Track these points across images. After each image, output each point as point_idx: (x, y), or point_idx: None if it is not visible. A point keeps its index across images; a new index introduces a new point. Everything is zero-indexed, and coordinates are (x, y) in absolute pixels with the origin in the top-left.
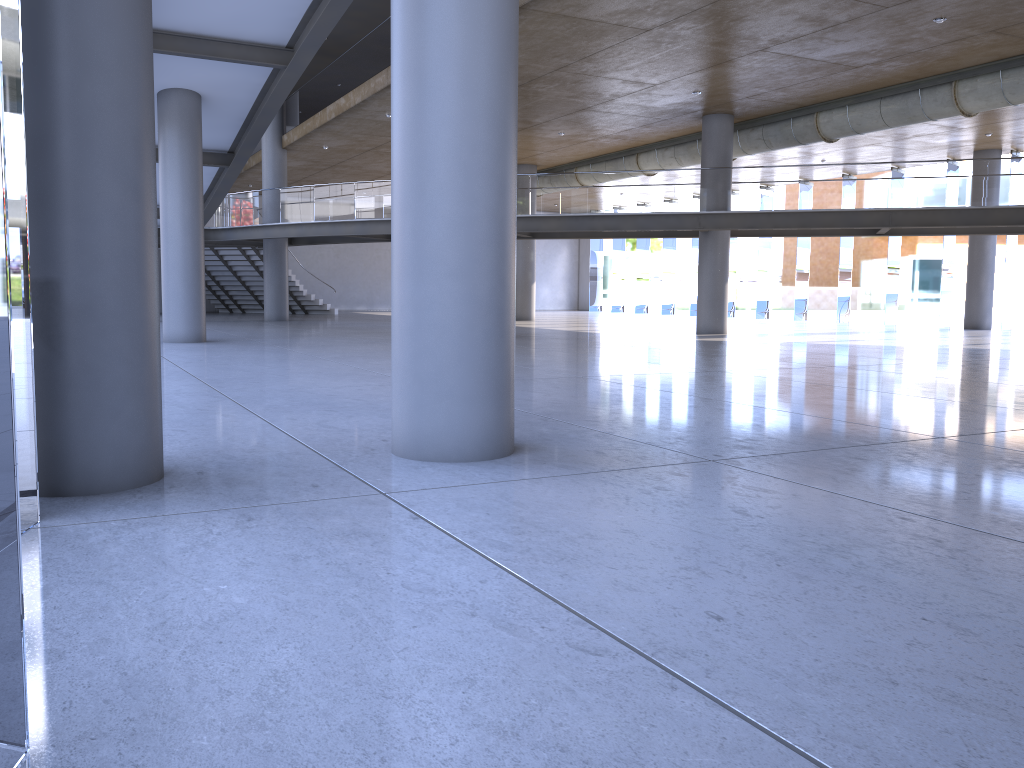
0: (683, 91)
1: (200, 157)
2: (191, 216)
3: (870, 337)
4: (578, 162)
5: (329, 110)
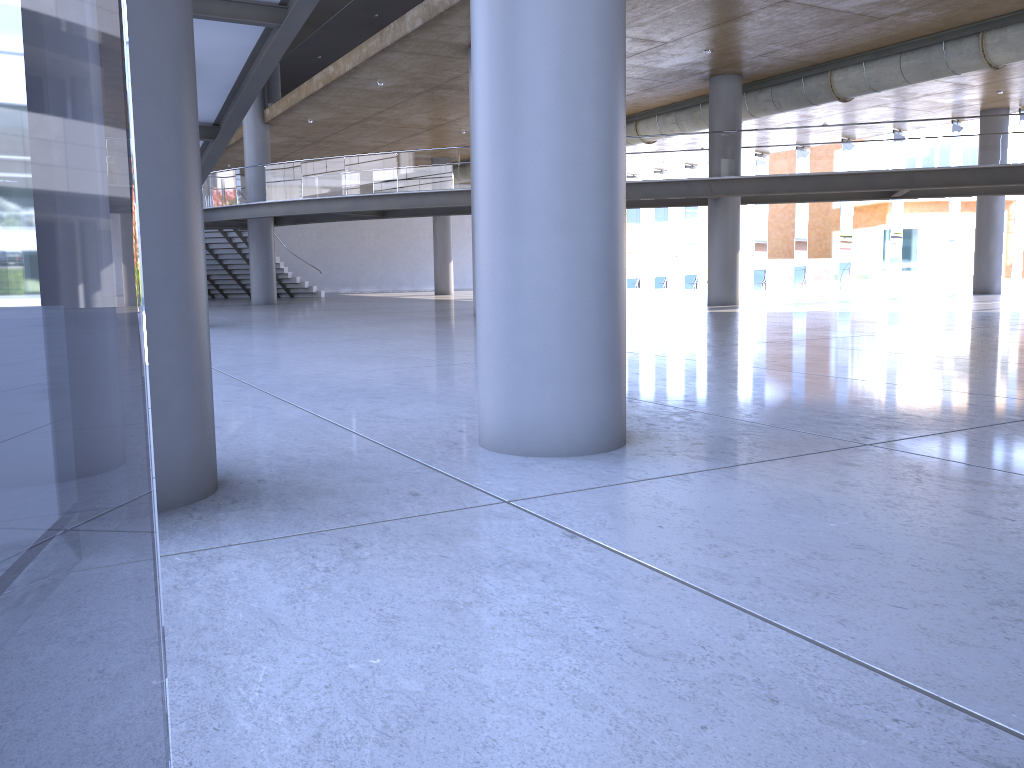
0: (694, 49)
1: None
2: None
3: (888, 304)
4: None
5: (316, 80)
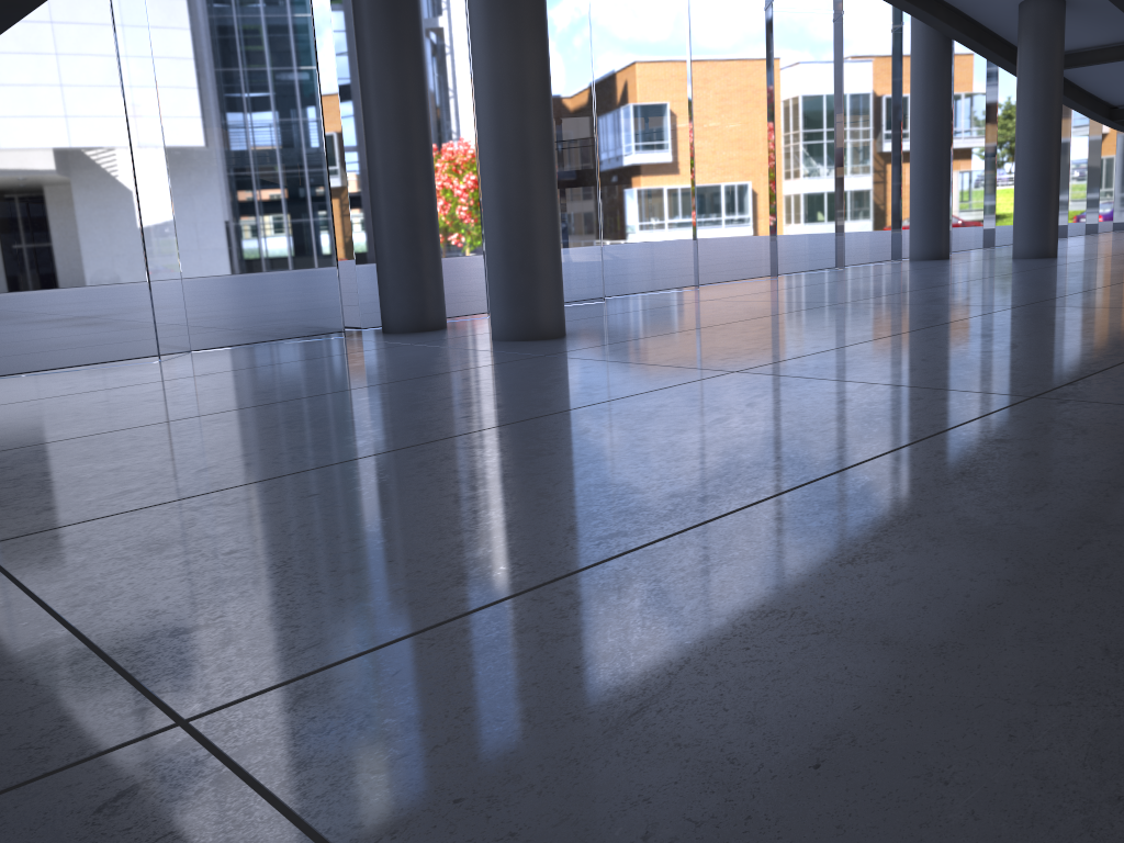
0: None
1: (1053, 64)
2: (1036, 129)
3: None
4: None
5: None
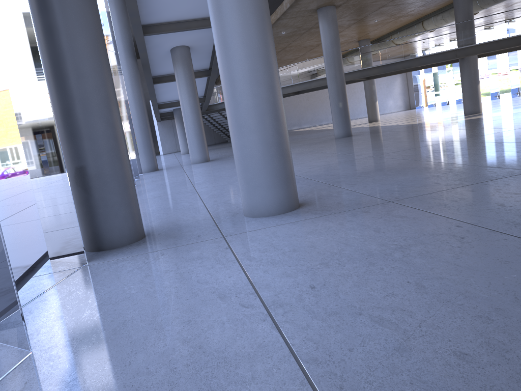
0: None
1: (193, 76)
2: (193, 104)
3: None
4: (391, 32)
5: None
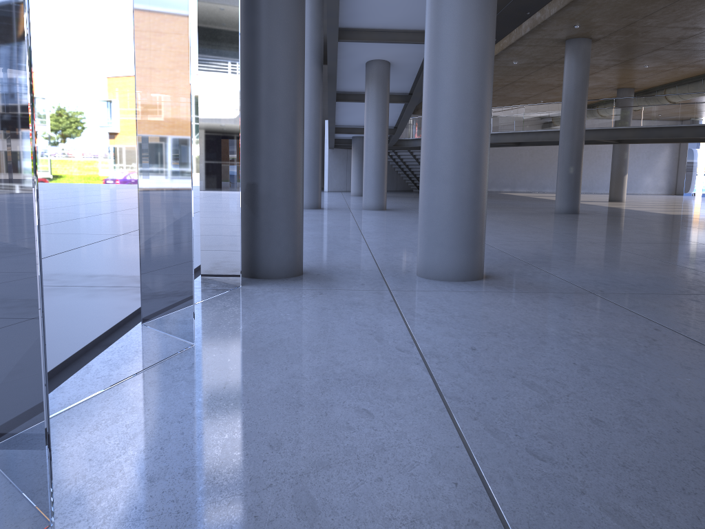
0: None
1: (387, 100)
2: (380, 135)
3: None
4: (667, 85)
5: None
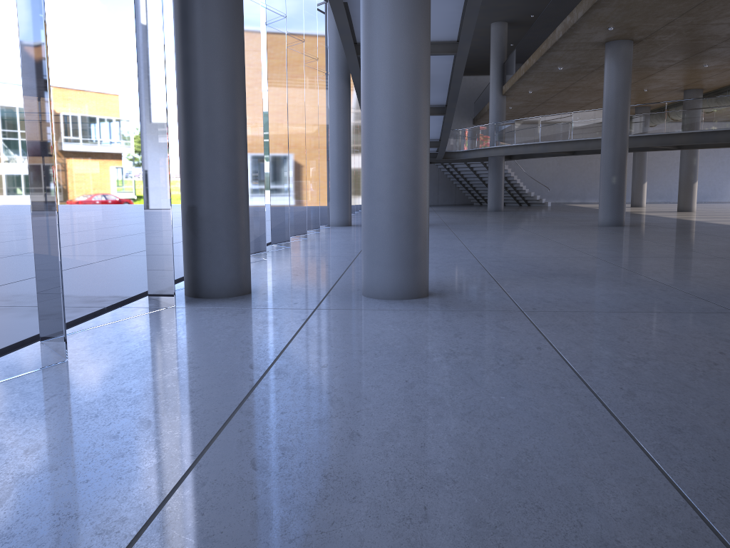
0: None
1: None
2: None
3: None
4: None
5: (522, 68)
